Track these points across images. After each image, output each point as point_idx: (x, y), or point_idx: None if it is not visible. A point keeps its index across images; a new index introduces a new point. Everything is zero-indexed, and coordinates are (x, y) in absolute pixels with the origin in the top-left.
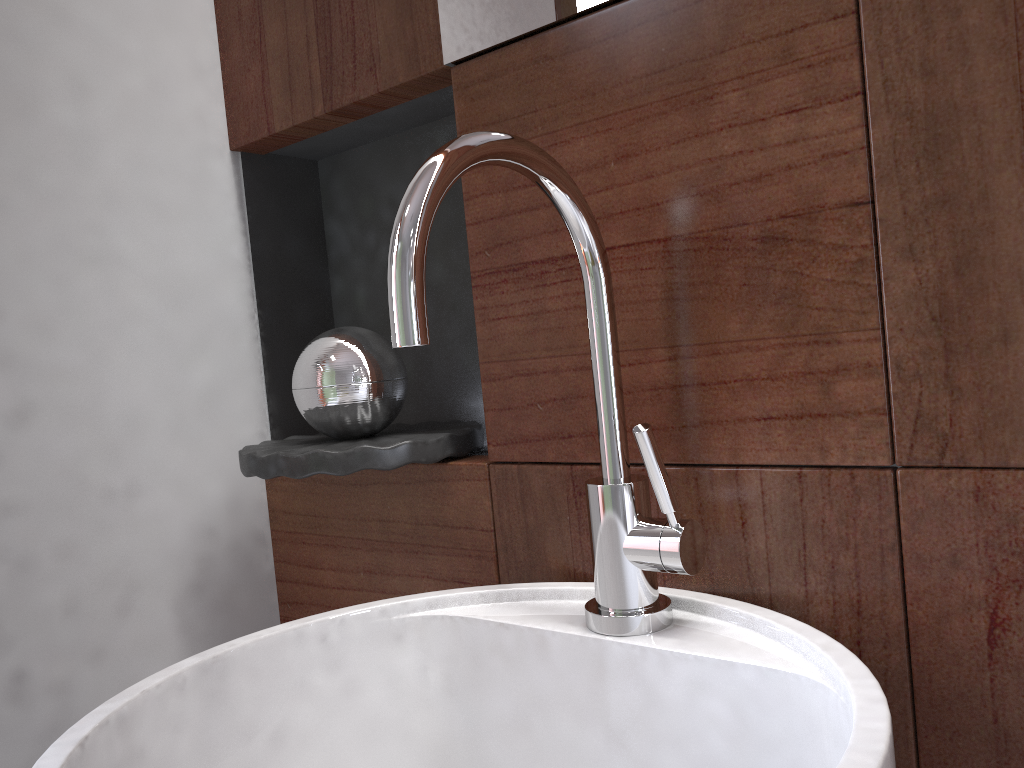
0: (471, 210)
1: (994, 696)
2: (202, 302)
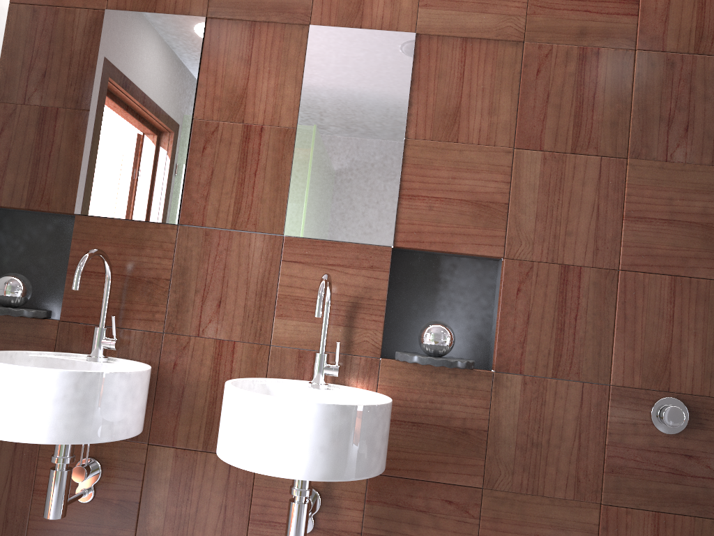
0: (72, 252)
1: (172, 378)
2: None
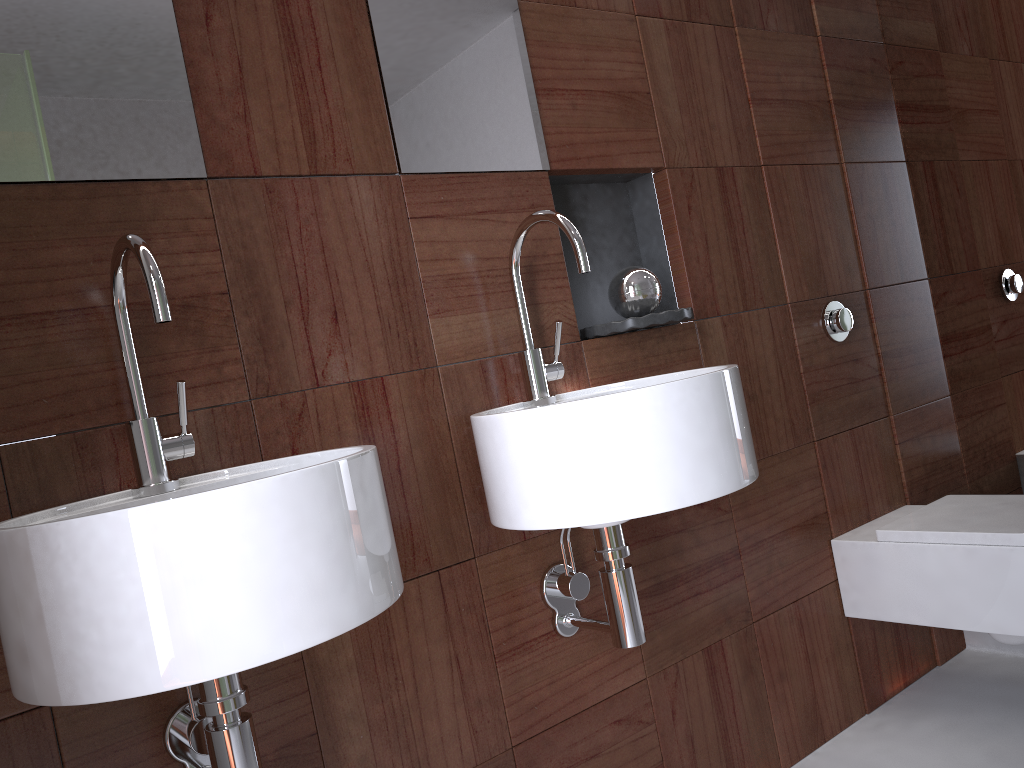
0: None
1: None
2: None
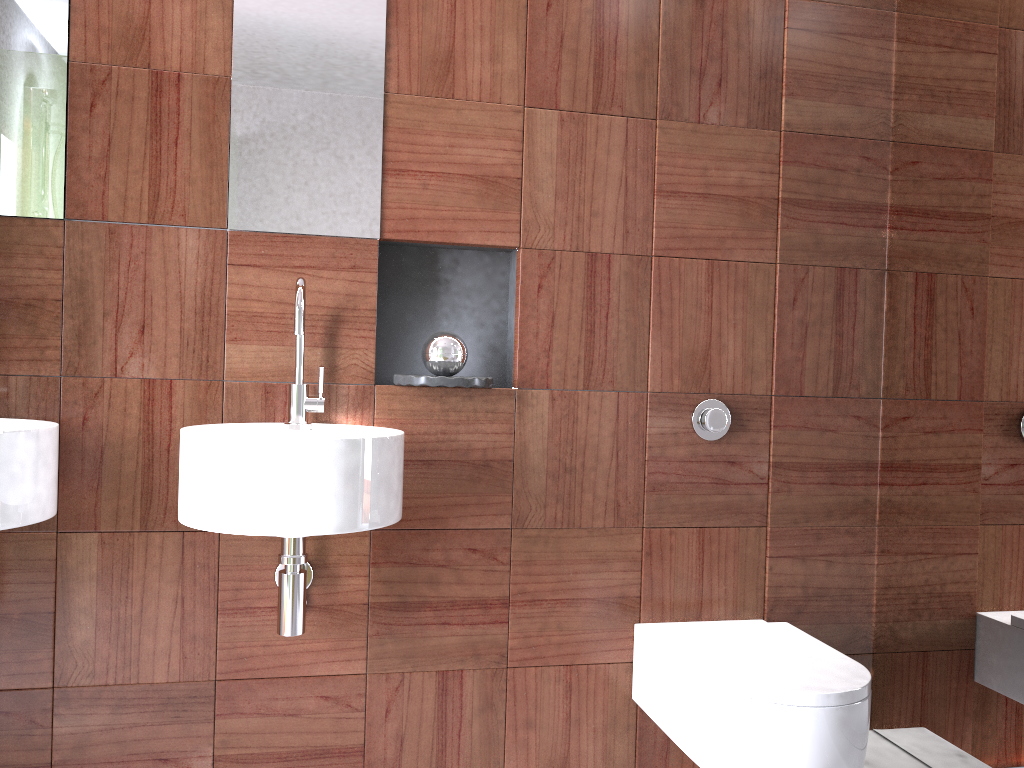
0: None
1: (83, 439)
2: None
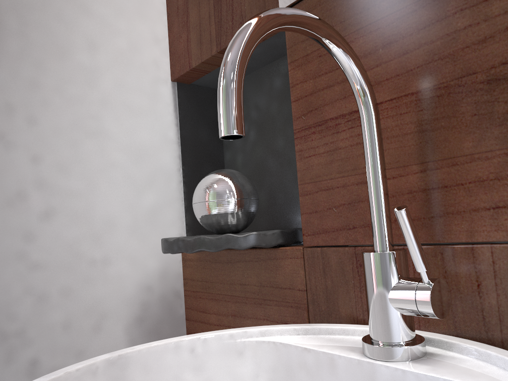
0: (294, 93)
1: None
2: (151, 160)
